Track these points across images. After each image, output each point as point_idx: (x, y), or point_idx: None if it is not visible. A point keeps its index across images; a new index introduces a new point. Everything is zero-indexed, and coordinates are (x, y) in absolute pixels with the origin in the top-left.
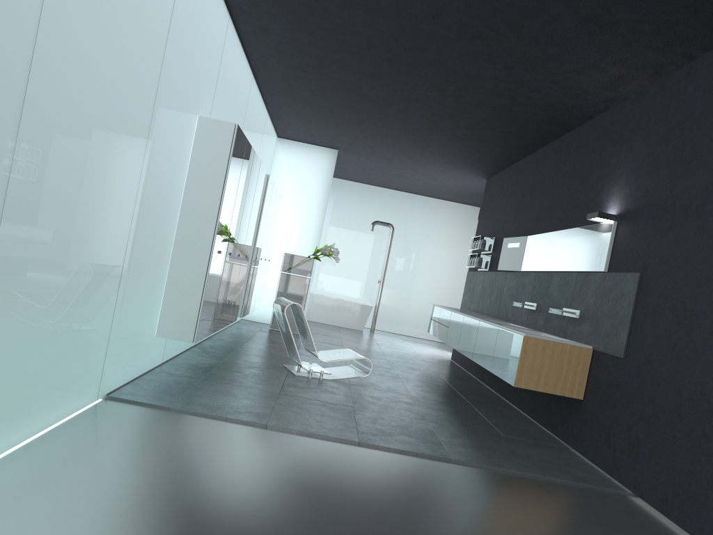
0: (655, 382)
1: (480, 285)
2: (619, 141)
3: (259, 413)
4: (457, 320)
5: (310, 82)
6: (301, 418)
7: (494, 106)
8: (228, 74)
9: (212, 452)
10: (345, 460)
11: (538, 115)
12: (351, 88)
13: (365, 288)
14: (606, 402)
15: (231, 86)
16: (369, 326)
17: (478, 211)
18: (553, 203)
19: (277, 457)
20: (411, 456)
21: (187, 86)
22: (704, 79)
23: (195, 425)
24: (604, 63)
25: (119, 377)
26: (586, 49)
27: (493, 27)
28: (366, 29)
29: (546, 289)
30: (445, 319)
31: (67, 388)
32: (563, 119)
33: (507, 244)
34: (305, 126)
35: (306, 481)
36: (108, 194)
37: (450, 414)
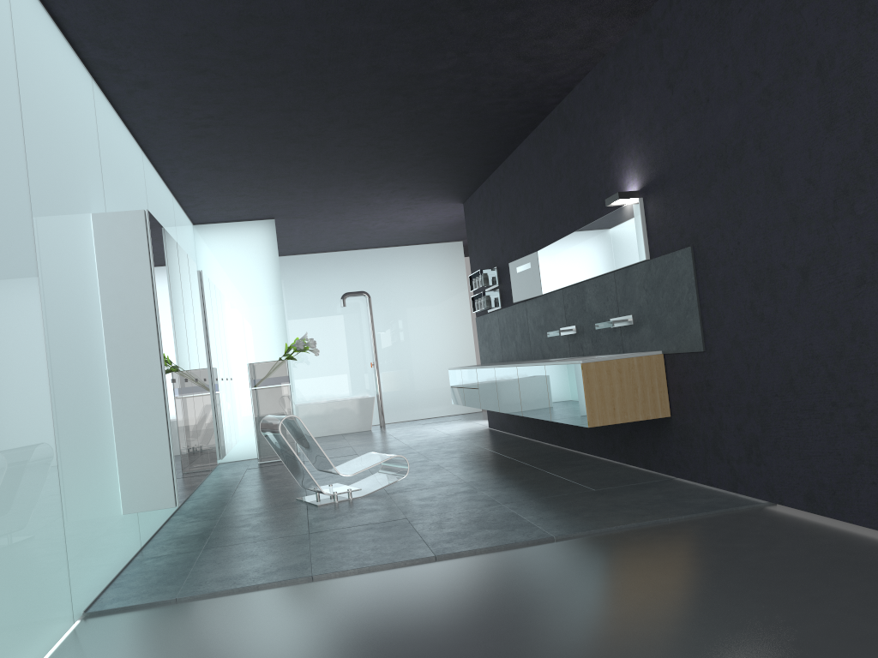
0: (753, 365)
1: (497, 329)
2: (613, 105)
3: (296, 565)
4: (487, 377)
5: (219, 139)
6: (351, 552)
7: (454, 107)
8: (112, 154)
9: (258, 634)
10: (430, 583)
11: (508, 103)
12: (274, 133)
13: (357, 378)
14: (701, 409)
15: (120, 169)
16: (376, 422)
17: (461, 246)
18: (556, 203)
19: (345, 610)
20: (504, 550)
21: (66, 176)
22: (693, 2)
23: (220, 609)
24: (572, 15)
25: (93, 583)
26: (548, 3)
27: (433, 4)
28: (276, 48)
29: (582, 304)
30: (470, 380)
31: (30, 620)
32: (538, 101)
33: (515, 269)
34: (225, 200)
35: (395, 626)
36: (7, 340)
37: (523, 487)
